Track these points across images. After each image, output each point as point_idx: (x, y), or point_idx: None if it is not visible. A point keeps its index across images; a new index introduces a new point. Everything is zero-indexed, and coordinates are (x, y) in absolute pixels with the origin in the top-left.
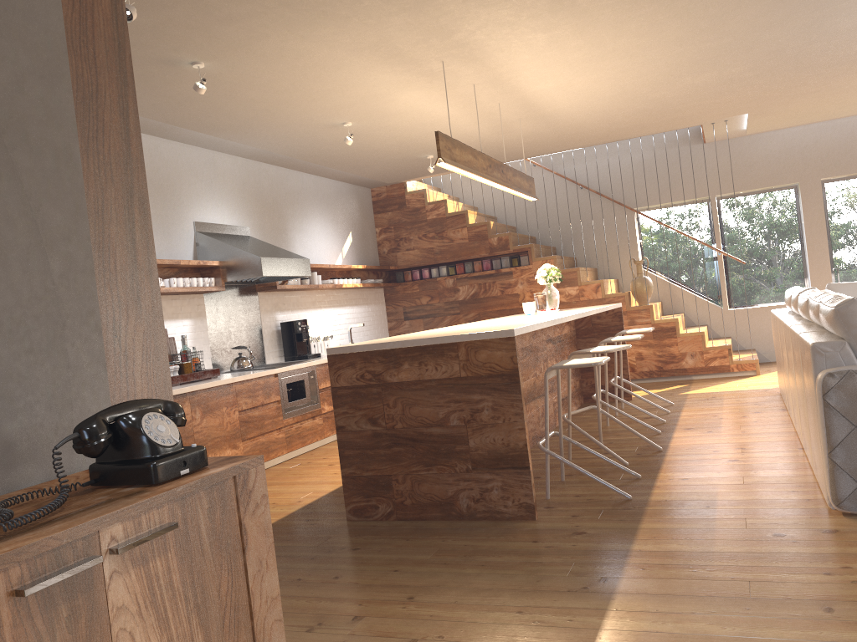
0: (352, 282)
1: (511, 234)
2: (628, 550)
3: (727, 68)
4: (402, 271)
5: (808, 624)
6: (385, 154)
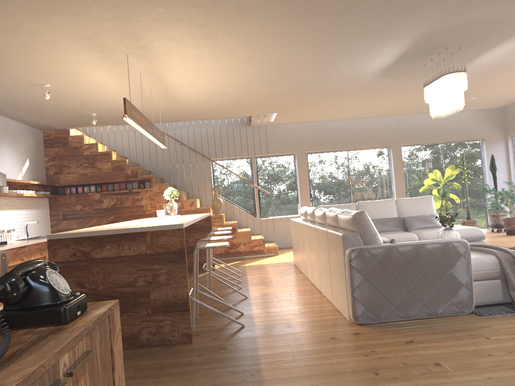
0: (29, 193)
1: (140, 168)
2: (257, 355)
3: (277, 87)
4: (63, 187)
5: (371, 382)
6: (64, 109)
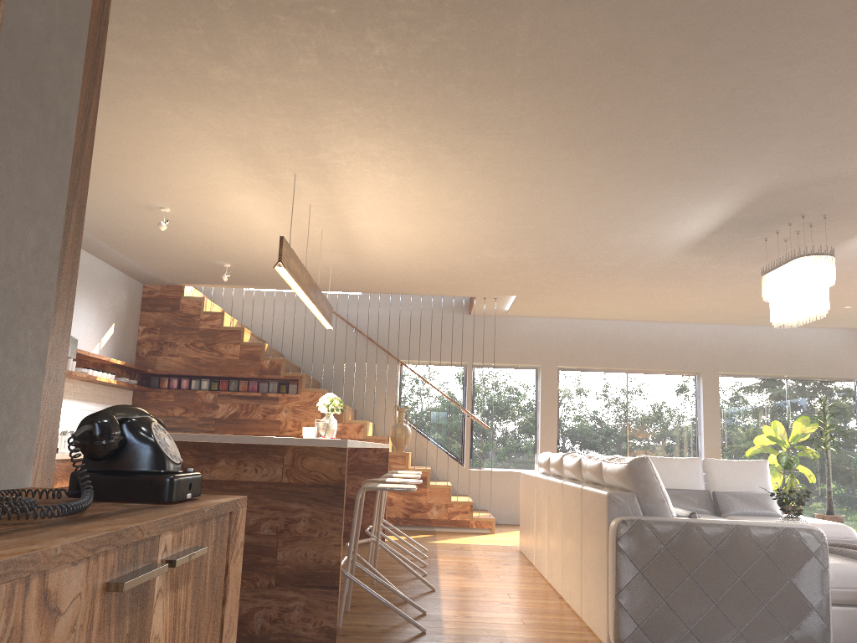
0: (106, 377)
1: (285, 360)
2: None
3: (521, 252)
4: (158, 376)
5: None
6: (184, 250)
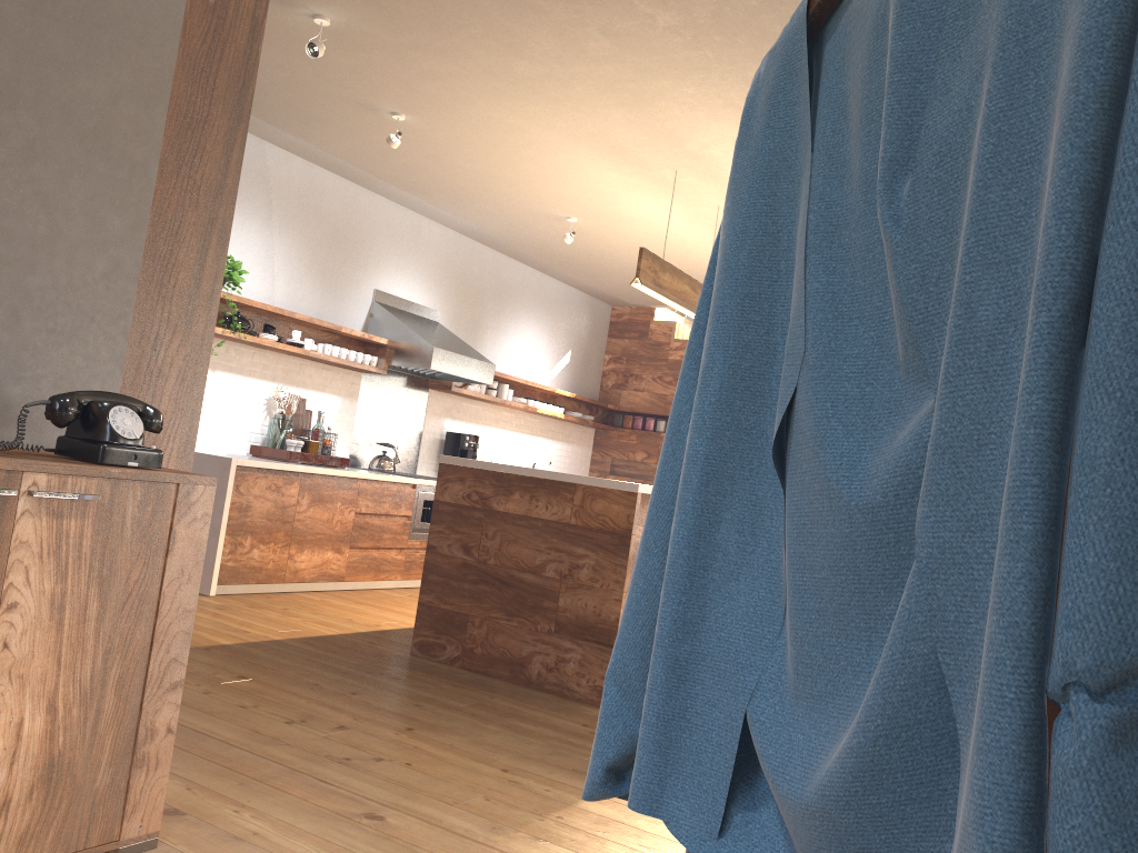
0: (553, 410)
1: None
2: None
3: None
4: (624, 414)
5: None
6: (622, 266)
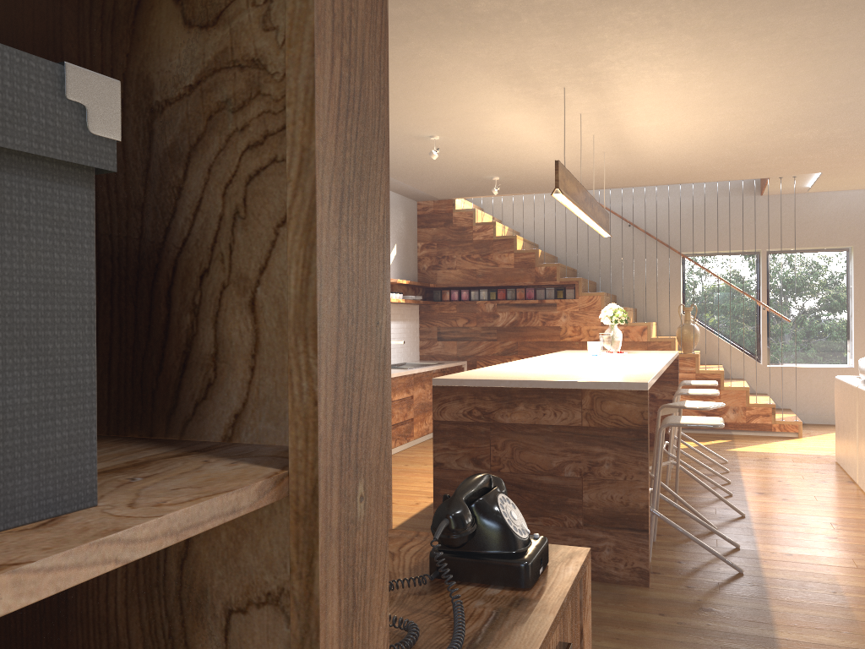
0: (395, 297)
1: (560, 265)
2: (773, 637)
3: (831, 128)
4: (440, 289)
5: None
6: (453, 170)
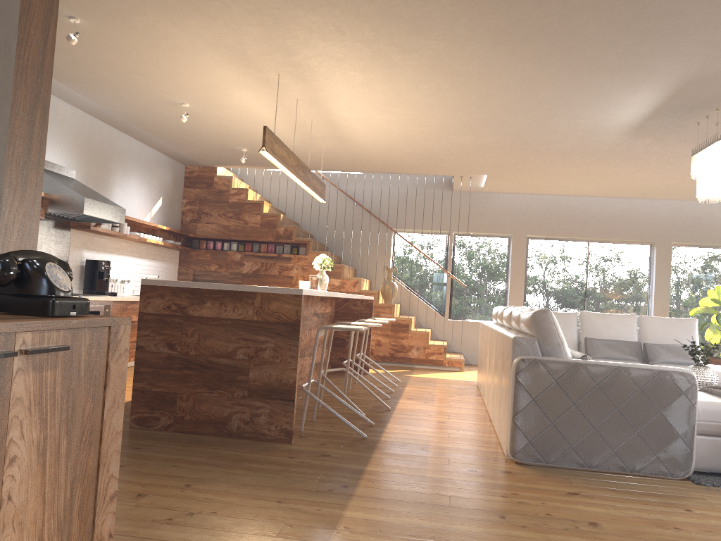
0: (155, 239)
1: (296, 228)
2: (363, 470)
3: (481, 137)
4: (199, 240)
5: (488, 524)
6: (208, 138)
